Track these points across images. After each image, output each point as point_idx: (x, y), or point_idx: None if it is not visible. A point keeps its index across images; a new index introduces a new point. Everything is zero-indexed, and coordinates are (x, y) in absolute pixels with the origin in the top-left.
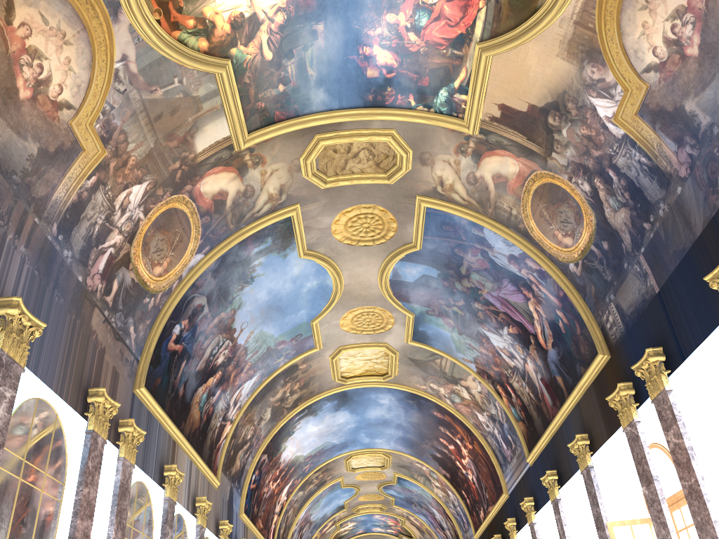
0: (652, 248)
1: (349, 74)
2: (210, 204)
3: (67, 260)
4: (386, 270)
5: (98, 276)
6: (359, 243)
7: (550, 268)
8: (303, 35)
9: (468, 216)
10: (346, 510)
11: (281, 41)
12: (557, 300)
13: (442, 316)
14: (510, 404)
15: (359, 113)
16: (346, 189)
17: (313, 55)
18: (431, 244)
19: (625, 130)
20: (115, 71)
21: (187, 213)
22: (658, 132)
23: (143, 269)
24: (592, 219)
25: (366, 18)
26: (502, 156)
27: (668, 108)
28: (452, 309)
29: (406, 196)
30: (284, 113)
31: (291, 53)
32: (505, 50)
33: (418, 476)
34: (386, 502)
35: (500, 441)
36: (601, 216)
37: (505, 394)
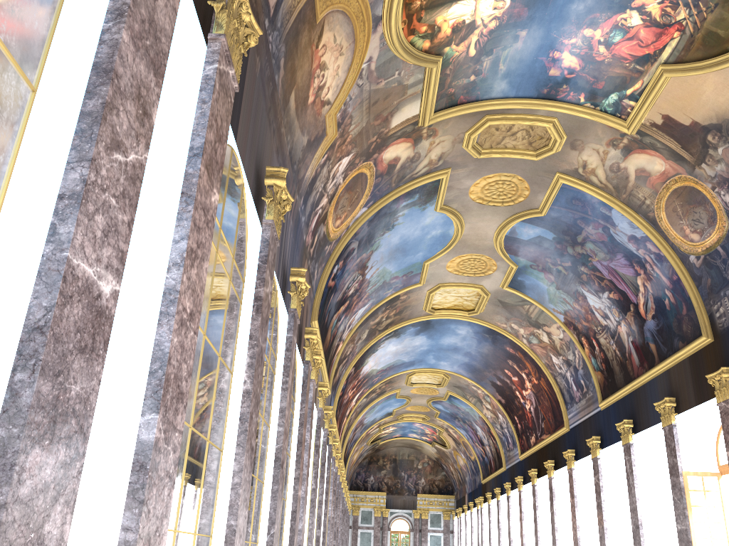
0: None
1: (533, 71)
2: (385, 168)
3: (302, 225)
4: (506, 228)
5: (310, 234)
6: (488, 203)
7: (670, 255)
8: (506, 38)
9: (601, 197)
10: (392, 416)
11: (487, 42)
12: (668, 281)
13: (544, 271)
14: (591, 355)
15: (531, 103)
16: (495, 159)
17: (508, 54)
18: (556, 213)
19: None
20: (361, 71)
21: (367, 176)
22: None
23: (330, 223)
24: (726, 225)
25: (566, 30)
26: (651, 156)
27: None
28: (557, 267)
29: (546, 171)
30: (467, 97)
31: (490, 52)
32: (686, 76)
33: (471, 397)
34: (430, 414)
35: (570, 383)
36: None
37: (589, 346)
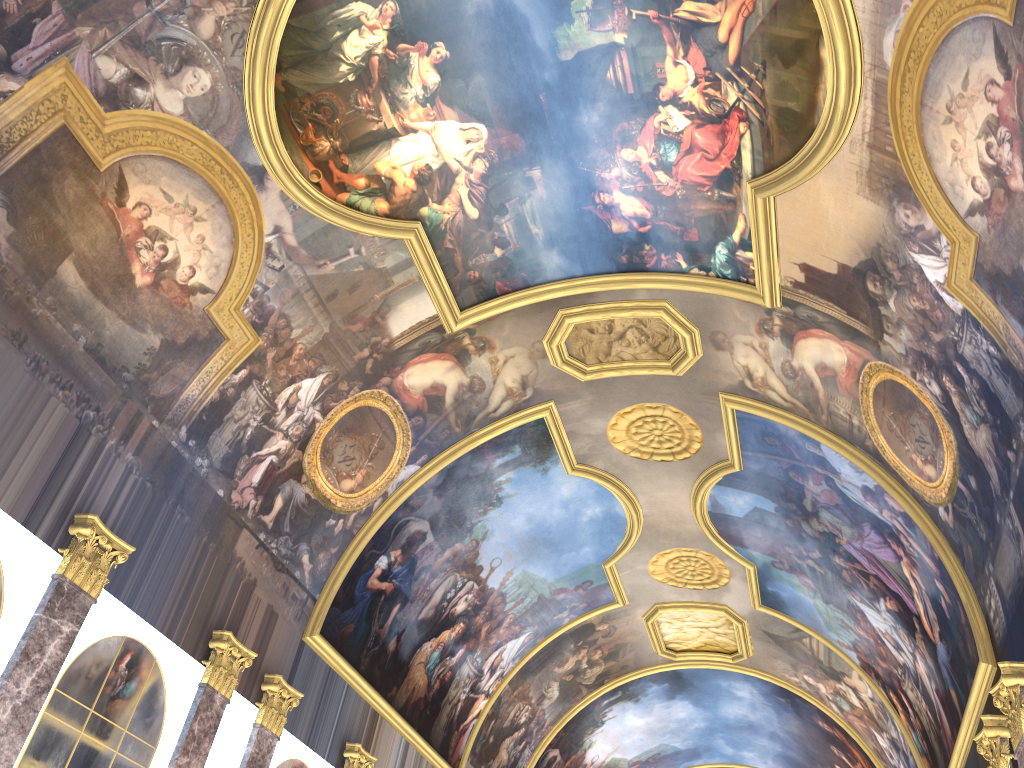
0: (1020, 494)
1: (588, 229)
2: (422, 401)
3: (201, 470)
4: (698, 498)
5: (251, 490)
6: (653, 457)
7: (915, 512)
8: (515, 184)
9: (794, 425)
10: None
11: (487, 193)
12: (933, 563)
13: (794, 572)
14: (909, 725)
15: (612, 280)
16: (618, 381)
17: (534, 208)
18: (755, 463)
19: (963, 302)
20: (266, 246)
21: (387, 413)
22: (1001, 307)
23: (324, 482)
24: (952, 439)
25: (596, 157)
26: (821, 339)
27: (1005, 270)
28: (806, 562)
29: (705, 393)
30: (509, 283)
31: (503, 208)
32: (783, 188)
33: None
34: None
35: None
36: (960, 435)
37: (901, 707)
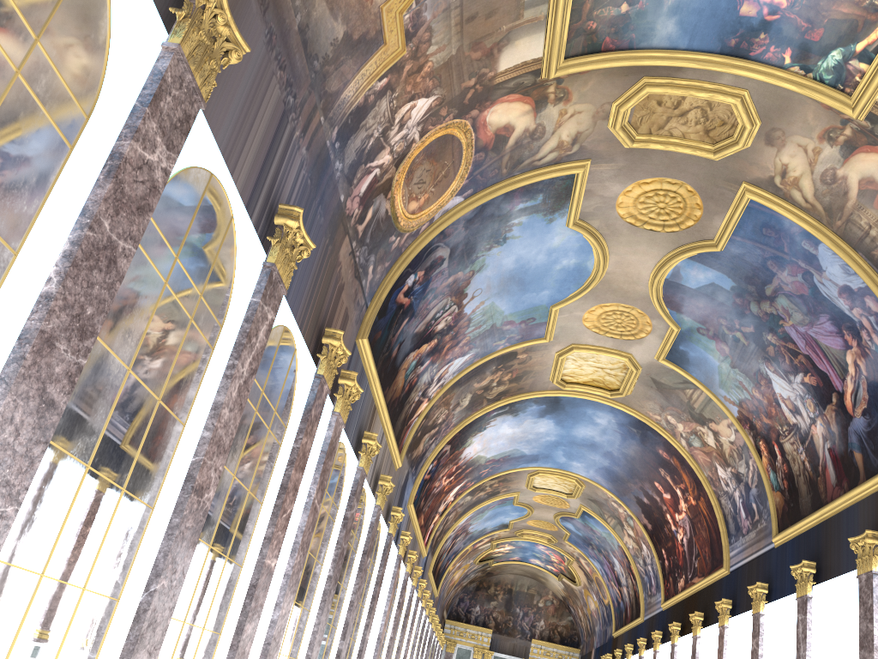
0: None
1: (717, 5)
2: (491, 139)
3: (336, 174)
4: (666, 266)
5: (357, 200)
6: (644, 226)
7: None
8: None
9: (805, 224)
10: (508, 530)
11: None
12: None
13: (716, 339)
14: (770, 467)
15: (711, 60)
16: (654, 154)
17: None
18: (738, 248)
19: None
20: None
21: (462, 144)
22: None
23: (399, 201)
24: None
25: None
26: None
27: None
28: (734, 334)
29: (728, 180)
30: (616, 41)
31: None
32: None
33: (610, 517)
34: (558, 534)
35: (738, 507)
36: None
37: (768, 454)
